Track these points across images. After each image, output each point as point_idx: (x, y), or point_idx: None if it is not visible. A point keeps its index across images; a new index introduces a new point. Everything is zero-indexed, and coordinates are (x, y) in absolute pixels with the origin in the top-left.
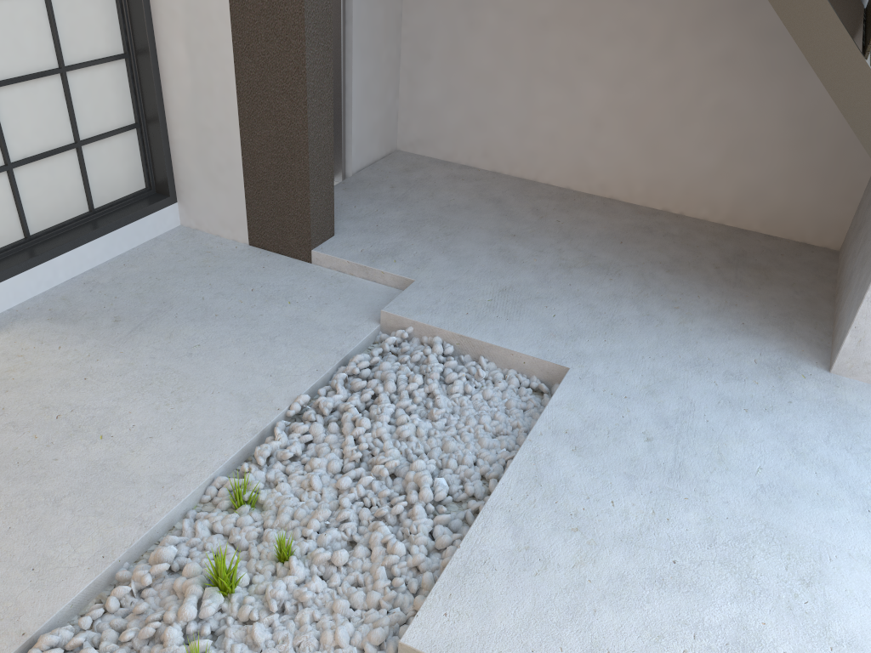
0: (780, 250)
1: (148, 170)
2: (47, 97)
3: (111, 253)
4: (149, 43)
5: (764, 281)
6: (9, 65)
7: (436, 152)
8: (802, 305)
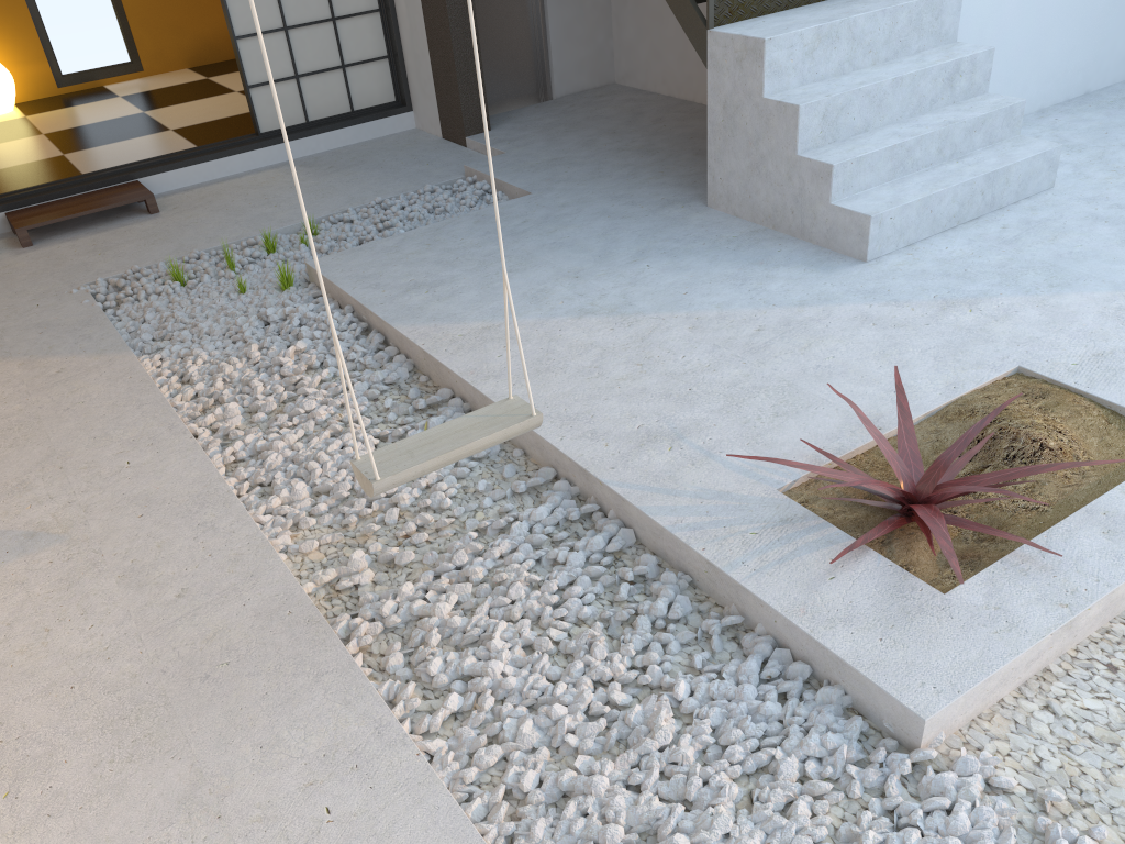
0: None
1: (396, 88)
2: (323, 36)
3: (359, 139)
4: (389, 1)
5: None
6: (300, 16)
7: (636, 83)
8: None
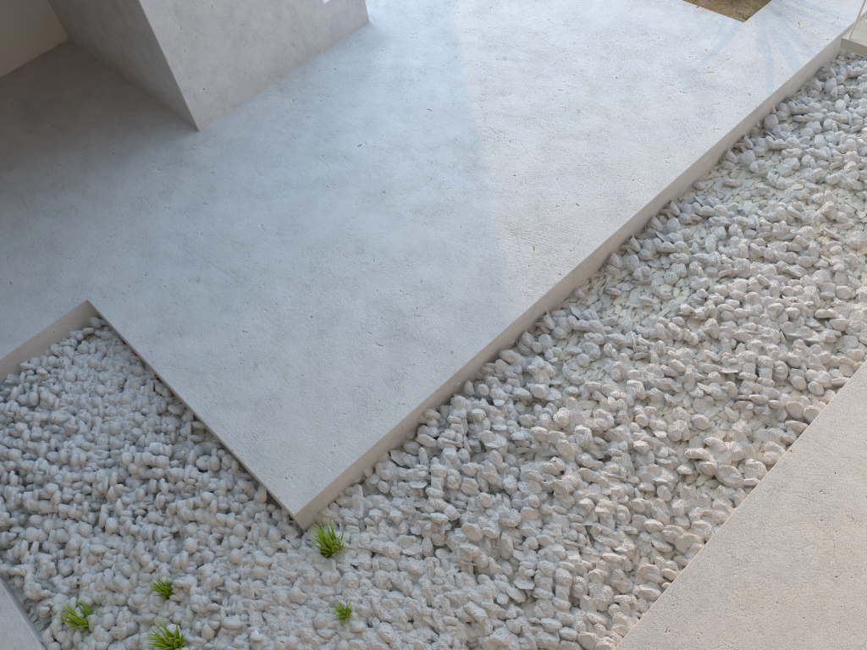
0: (40, 75)
1: None
2: None
3: None
4: None
5: (72, 110)
6: None
7: None
8: (118, 103)
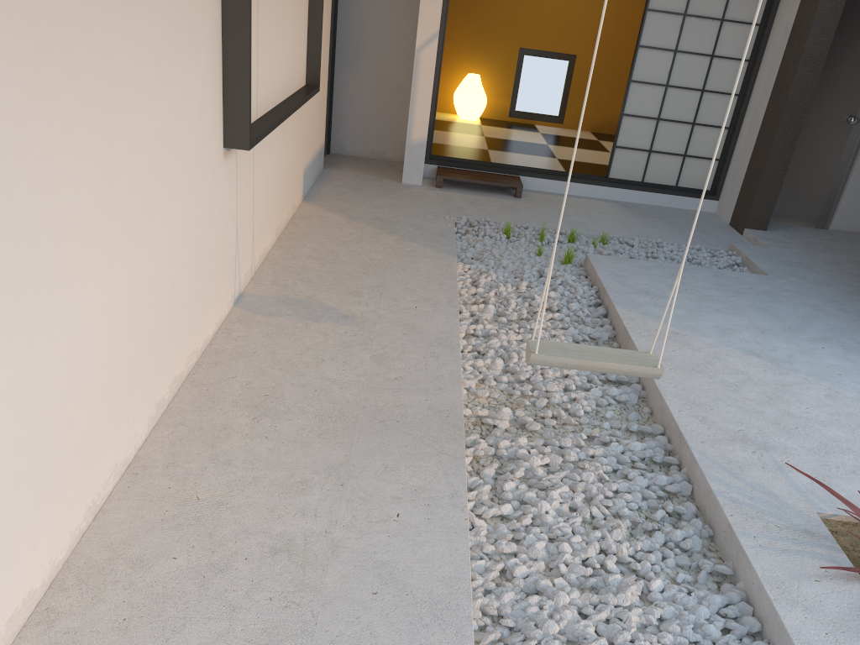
0: None
1: (714, 182)
2: (681, 132)
3: (671, 205)
4: (737, 124)
5: None
6: (671, 115)
7: None
8: None
